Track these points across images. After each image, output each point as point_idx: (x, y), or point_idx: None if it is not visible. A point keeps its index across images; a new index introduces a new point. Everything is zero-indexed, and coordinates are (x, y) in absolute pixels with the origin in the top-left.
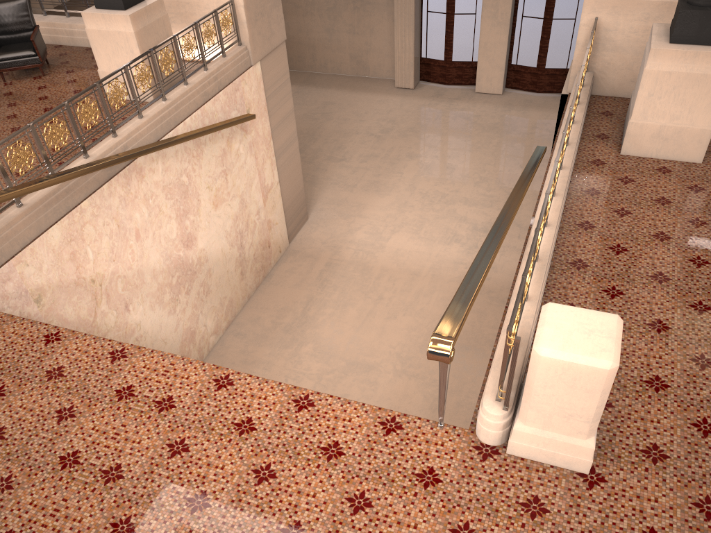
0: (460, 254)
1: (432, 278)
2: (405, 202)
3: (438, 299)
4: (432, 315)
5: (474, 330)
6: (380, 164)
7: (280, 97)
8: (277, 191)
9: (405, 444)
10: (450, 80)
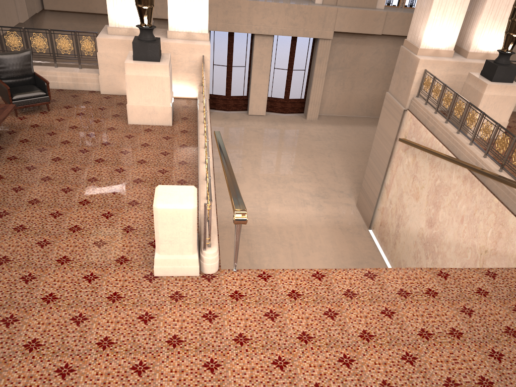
0: (315, 211)
1: (311, 227)
2: (259, 185)
3: (324, 239)
4: (328, 248)
5: (357, 252)
6: None
7: None
8: None
9: None
10: (230, 107)
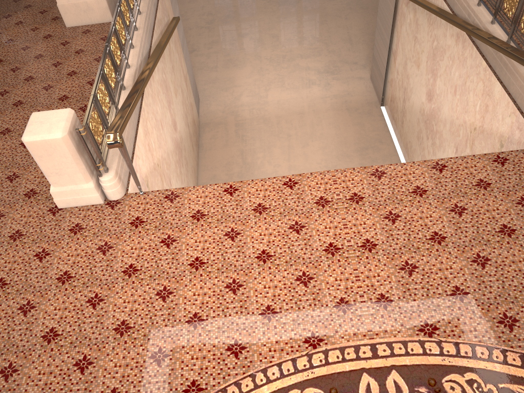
0: (321, 91)
1: (314, 112)
2: (260, 68)
3: (327, 124)
4: (331, 135)
5: (363, 136)
6: (223, 46)
7: (174, 2)
8: (188, 79)
9: (518, 166)
10: None
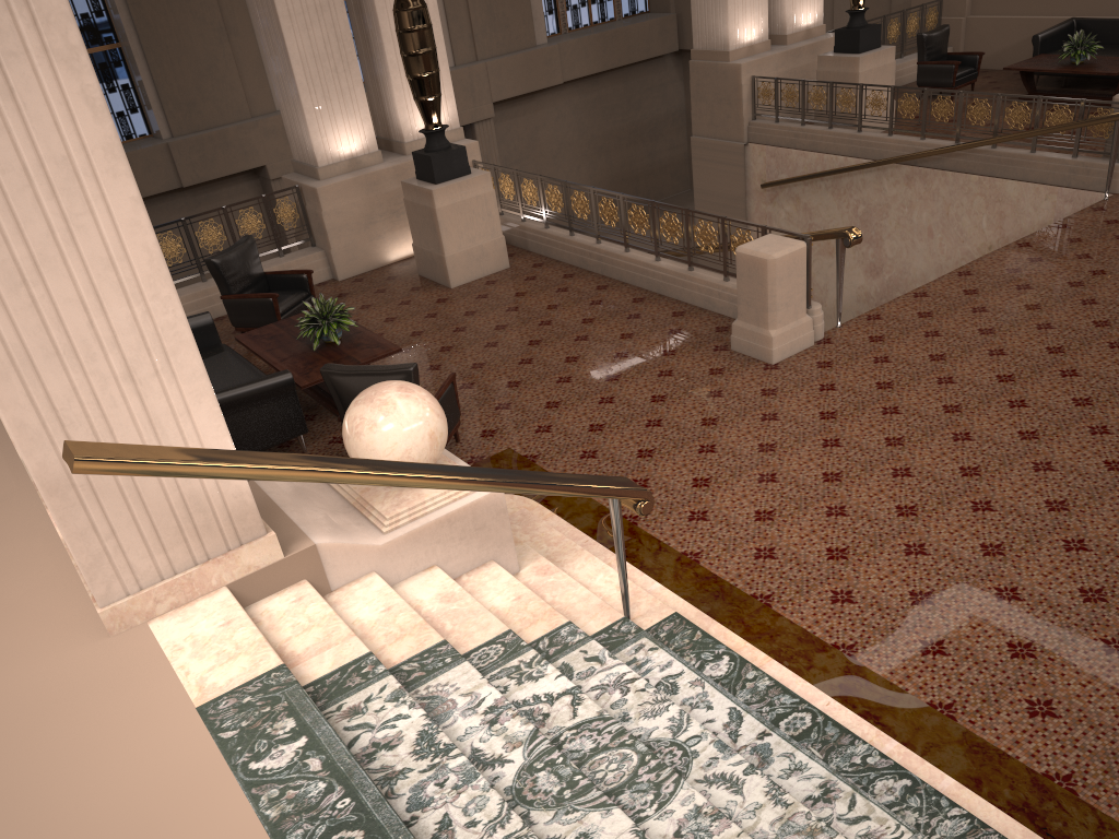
0: None
1: None
2: None
3: None
4: None
5: None
6: None
7: None
8: None
9: (1116, 207)
10: None
